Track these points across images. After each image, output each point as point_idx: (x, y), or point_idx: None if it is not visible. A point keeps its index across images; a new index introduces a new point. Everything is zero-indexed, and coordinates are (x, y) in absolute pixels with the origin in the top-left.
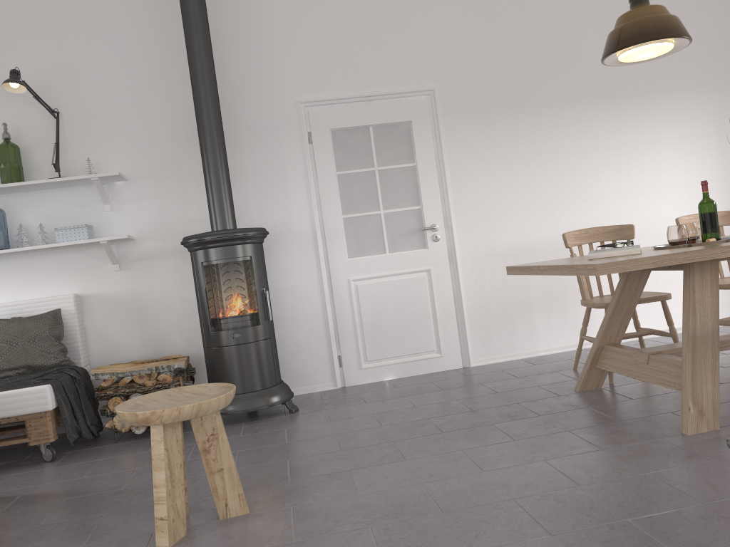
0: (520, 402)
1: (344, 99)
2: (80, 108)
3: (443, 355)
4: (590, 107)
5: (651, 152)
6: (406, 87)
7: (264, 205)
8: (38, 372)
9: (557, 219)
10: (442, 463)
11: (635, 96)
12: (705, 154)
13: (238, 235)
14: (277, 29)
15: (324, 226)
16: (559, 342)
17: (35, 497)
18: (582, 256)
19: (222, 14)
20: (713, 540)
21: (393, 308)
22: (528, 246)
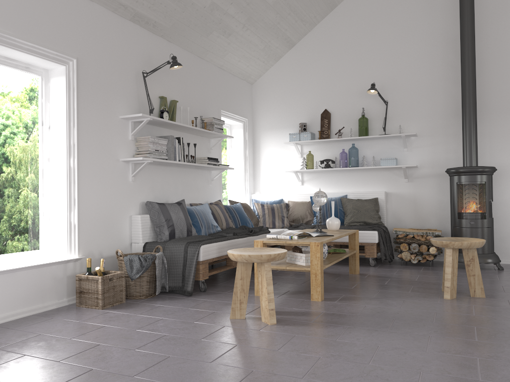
0: None
1: None
2: (397, 99)
3: None
4: None
5: None
6: None
7: (493, 153)
8: (368, 225)
9: None
10: None
11: None
12: None
13: (480, 170)
14: None
15: None
16: None
17: (375, 276)
18: None
19: (481, 47)
20: None
21: None
22: None
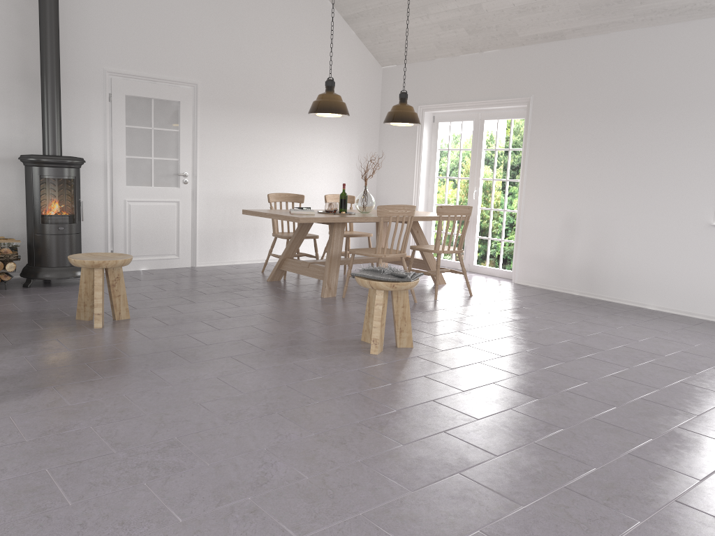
0: (240, 284)
1: (138, 76)
2: None
3: (180, 257)
4: (286, 117)
5: (314, 151)
6: (180, 78)
7: (71, 138)
8: None
9: (259, 182)
10: (216, 304)
11: (311, 116)
12: (341, 158)
13: (72, 162)
14: (97, 15)
15: (112, 161)
16: (250, 257)
17: None
18: (281, 209)
19: None
20: (335, 321)
21: (152, 223)
22: (240, 196)
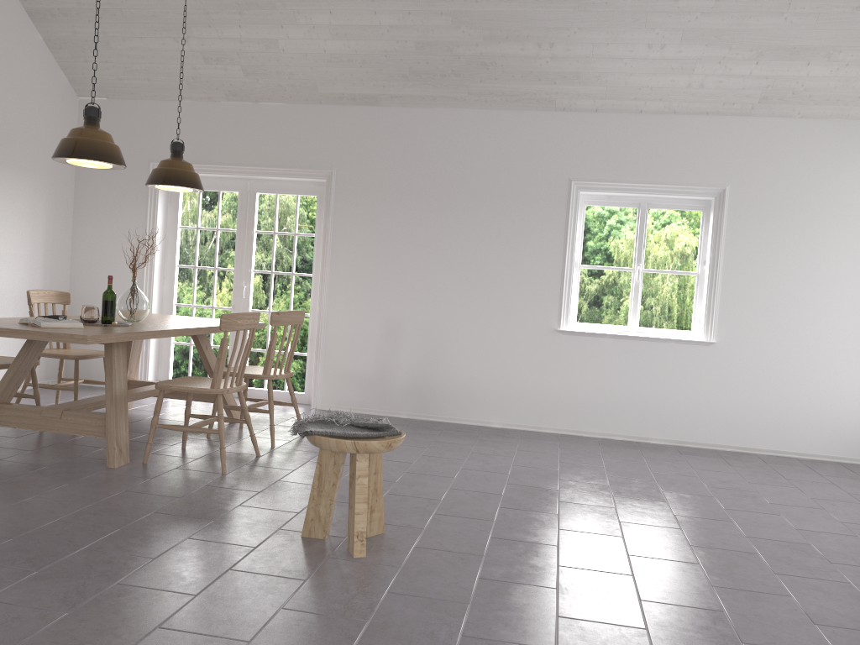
0: None
1: None
2: None
3: None
4: None
5: None
6: None
7: None
8: None
9: None
10: None
11: None
12: (22, 231)
13: None
14: None
15: None
16: None
17: None
18: None
19: None
20: (208, 510)
21: None
22: None
